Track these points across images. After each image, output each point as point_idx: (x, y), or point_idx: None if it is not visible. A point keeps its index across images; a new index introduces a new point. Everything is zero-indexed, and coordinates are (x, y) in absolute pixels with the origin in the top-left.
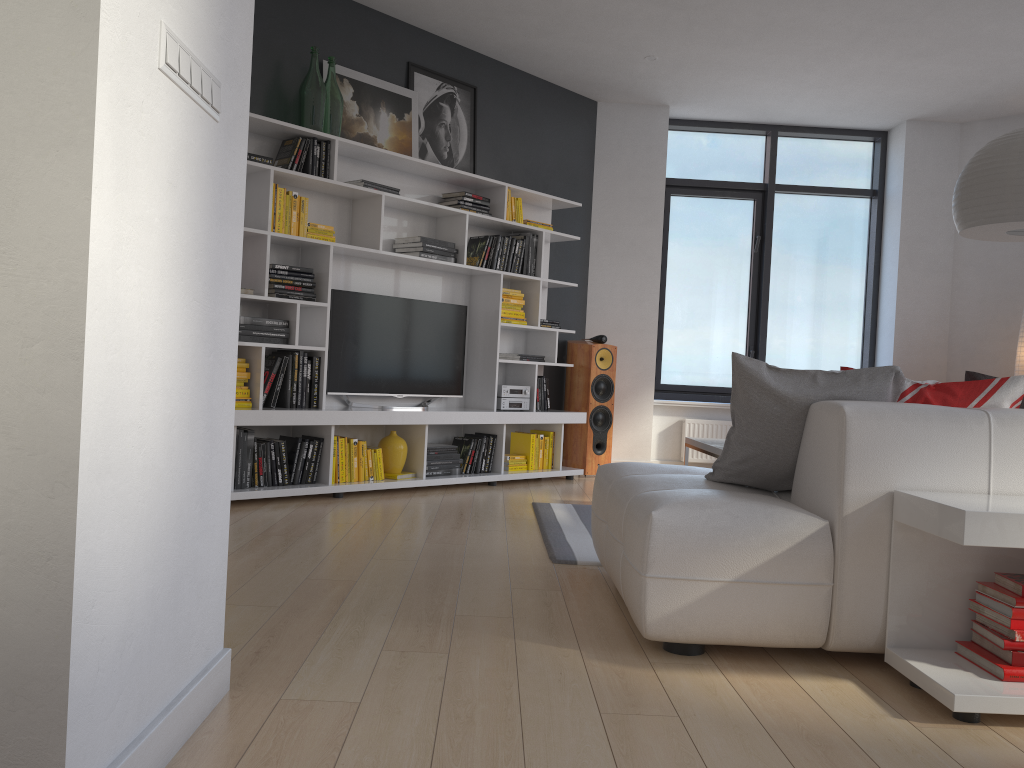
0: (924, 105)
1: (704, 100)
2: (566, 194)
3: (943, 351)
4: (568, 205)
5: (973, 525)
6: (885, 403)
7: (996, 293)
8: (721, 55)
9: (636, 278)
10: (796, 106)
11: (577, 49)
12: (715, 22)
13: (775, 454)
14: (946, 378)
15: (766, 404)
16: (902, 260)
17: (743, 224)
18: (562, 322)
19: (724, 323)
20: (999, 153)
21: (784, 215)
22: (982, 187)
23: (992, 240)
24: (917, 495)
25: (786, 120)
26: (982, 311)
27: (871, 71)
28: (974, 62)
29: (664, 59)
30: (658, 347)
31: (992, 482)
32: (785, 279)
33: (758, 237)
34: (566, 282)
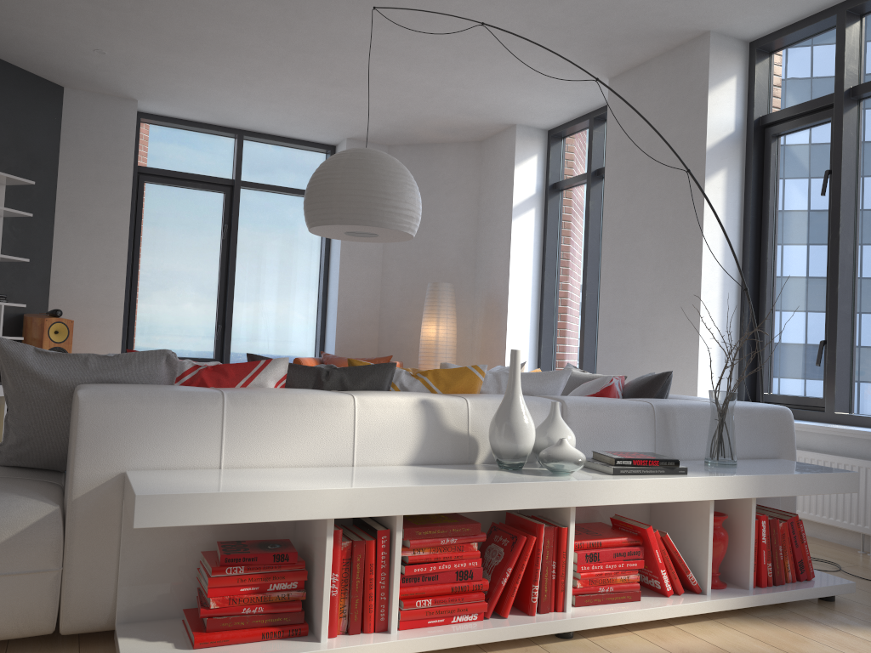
0: (356, 127)
1: (169, 99)
2: (25, 171)
3: (375, 327)
4: (20, 182)
5: (144, 508)
6: (130, 386)
7: (412, 282)
8: (167, 59)
9: (103, 256)
10: (253, 115)
11: (20, 31)
12: (149, 27)
13: (49, 437)
14: (378, 349)
15: (32, 388)
16: (343, 252)
17: (214, 213)
18: (20, 295)
19: (196, 300)
20: (331, 167)
21: (250, 208)
22: (318, 194)
23: (342, 239)
24: (133, 476)
25: (249, 126)
26: (403, 296)
27: (303, 93)
28: (380, 96)
29: (114, 55)
30: (131, 321)
31: (224, 457)
32: (251, 263)
33: (226, 225)
34: (15, 257)
